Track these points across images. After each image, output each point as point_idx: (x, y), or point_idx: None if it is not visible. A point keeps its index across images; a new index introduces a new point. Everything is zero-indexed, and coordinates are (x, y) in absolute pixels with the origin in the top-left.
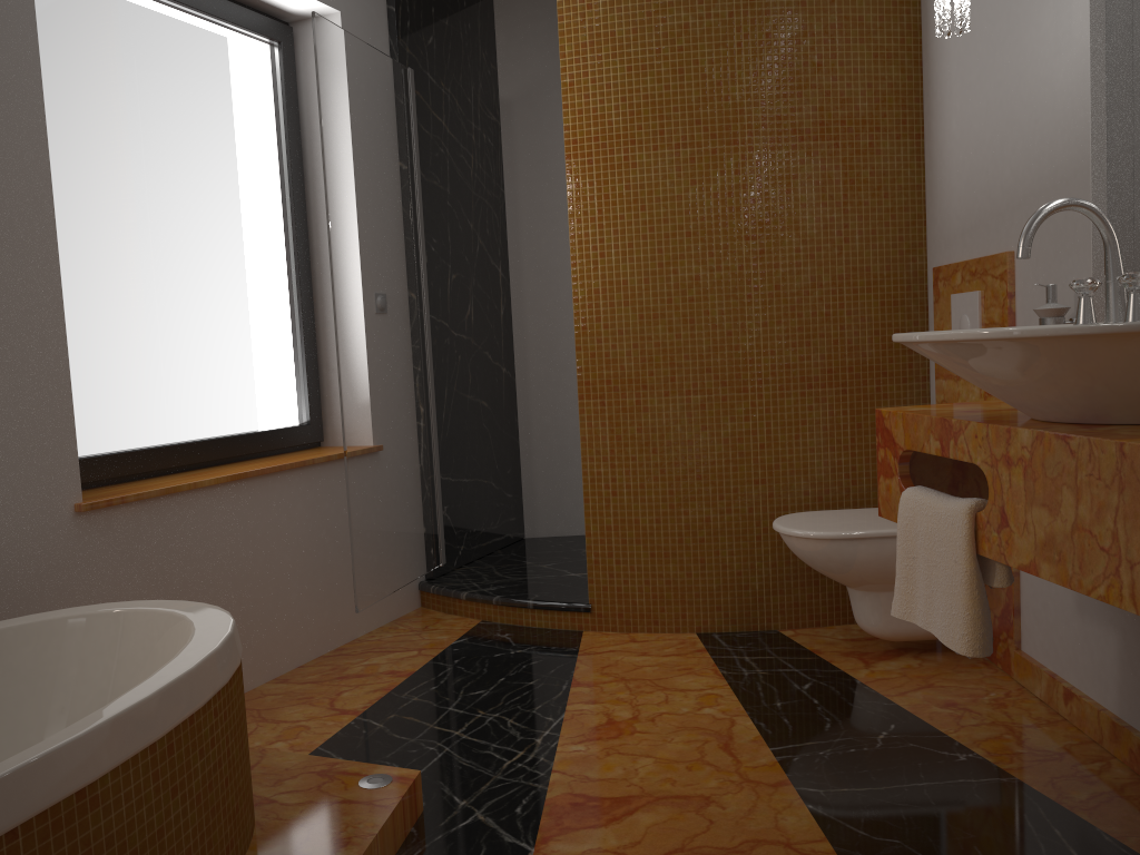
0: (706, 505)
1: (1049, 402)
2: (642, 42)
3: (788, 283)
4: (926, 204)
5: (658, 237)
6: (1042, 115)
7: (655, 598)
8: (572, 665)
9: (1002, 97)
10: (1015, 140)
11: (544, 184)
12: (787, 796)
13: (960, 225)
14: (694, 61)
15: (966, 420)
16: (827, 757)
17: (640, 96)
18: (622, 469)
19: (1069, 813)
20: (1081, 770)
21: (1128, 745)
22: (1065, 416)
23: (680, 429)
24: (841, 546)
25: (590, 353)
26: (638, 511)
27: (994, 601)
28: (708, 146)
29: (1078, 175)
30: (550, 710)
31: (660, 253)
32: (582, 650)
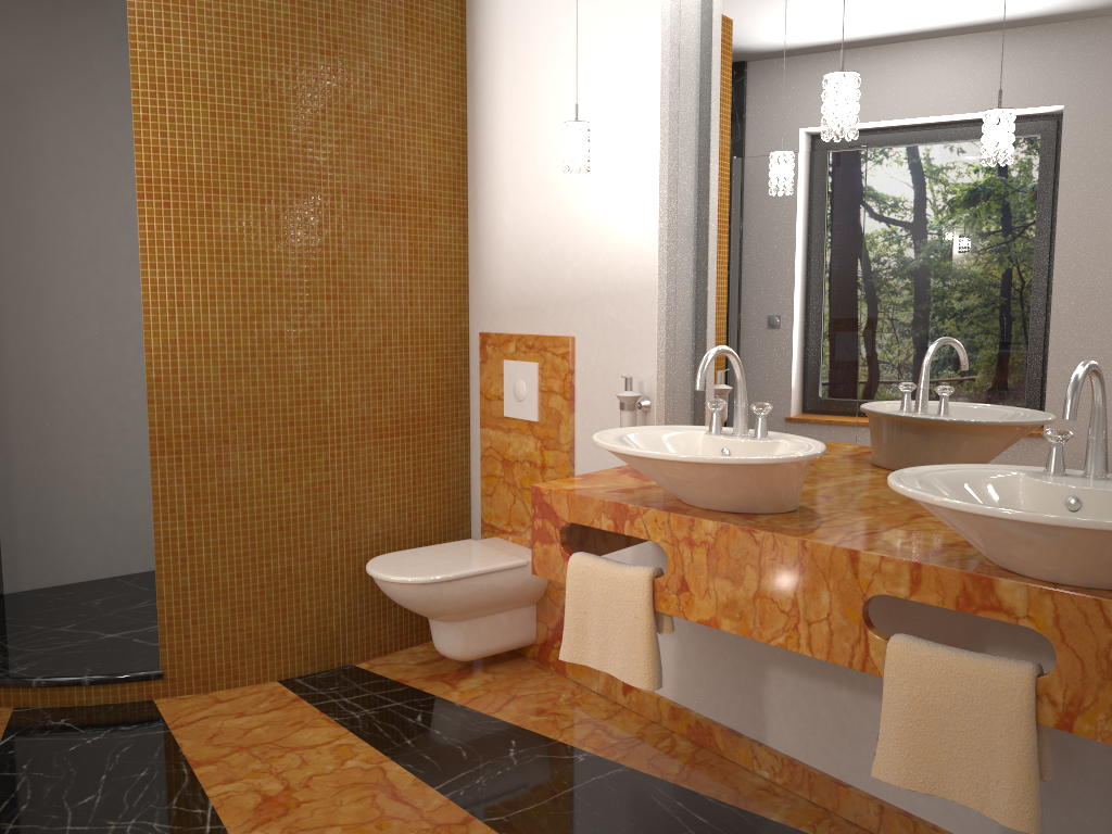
0: (288, 555)
1: (722, 499)
2: (228, 90)
3: (364, 341)
4: (470, 275)
5: (242, 290)
6: (608, 236)
7: (235, 653)
8: (174, 742)
9: (564, 210)
10: (578, 249)
11: (29, 191)
12: (481, 830)
13: (511, 302)
14: (280, 119)
15: (644, 506)
16: (485, 784)
17: (225, 145)
18: (201, 526)
19: (677, 786)
20: (661, 748)
21: (686, 722)
22: (727, 508)
23: (263, 482)
24: (441, 587)
25: (165, 406)
26: (218, 568)
27: (548, 616)
28: (293, 205)
29: (644, 292)
30: (192, 801)
31: (245, 306)
32: (171, 723)
